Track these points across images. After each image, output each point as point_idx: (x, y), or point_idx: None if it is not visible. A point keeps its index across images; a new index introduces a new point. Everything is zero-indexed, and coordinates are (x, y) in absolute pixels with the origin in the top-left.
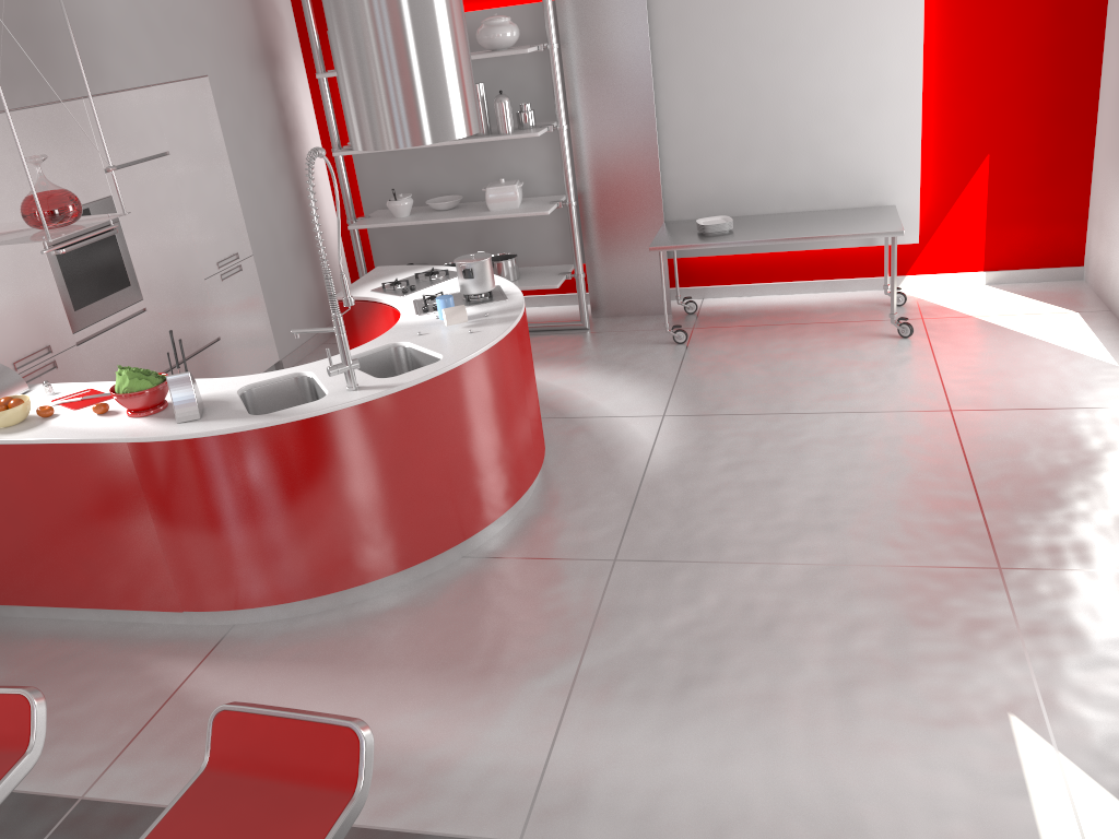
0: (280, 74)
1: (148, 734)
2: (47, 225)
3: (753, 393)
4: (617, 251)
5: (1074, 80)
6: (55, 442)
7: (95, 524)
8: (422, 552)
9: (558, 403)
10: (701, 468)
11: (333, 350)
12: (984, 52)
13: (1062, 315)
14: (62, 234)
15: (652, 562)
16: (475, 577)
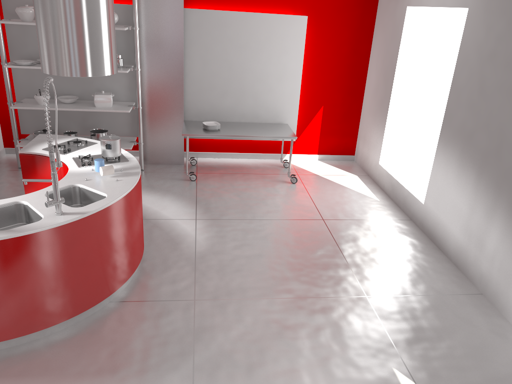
0: None
1: None
2: None
3: (235, 208)
4: (159, 132)
5: (357, 79)
6: None
7: None
8: (91, 302)
9: None
10: (222, 247)
11: None
12: (324, 63)
13: (351, 176)
14: None
15: (214, 300)
16: (121, 313)
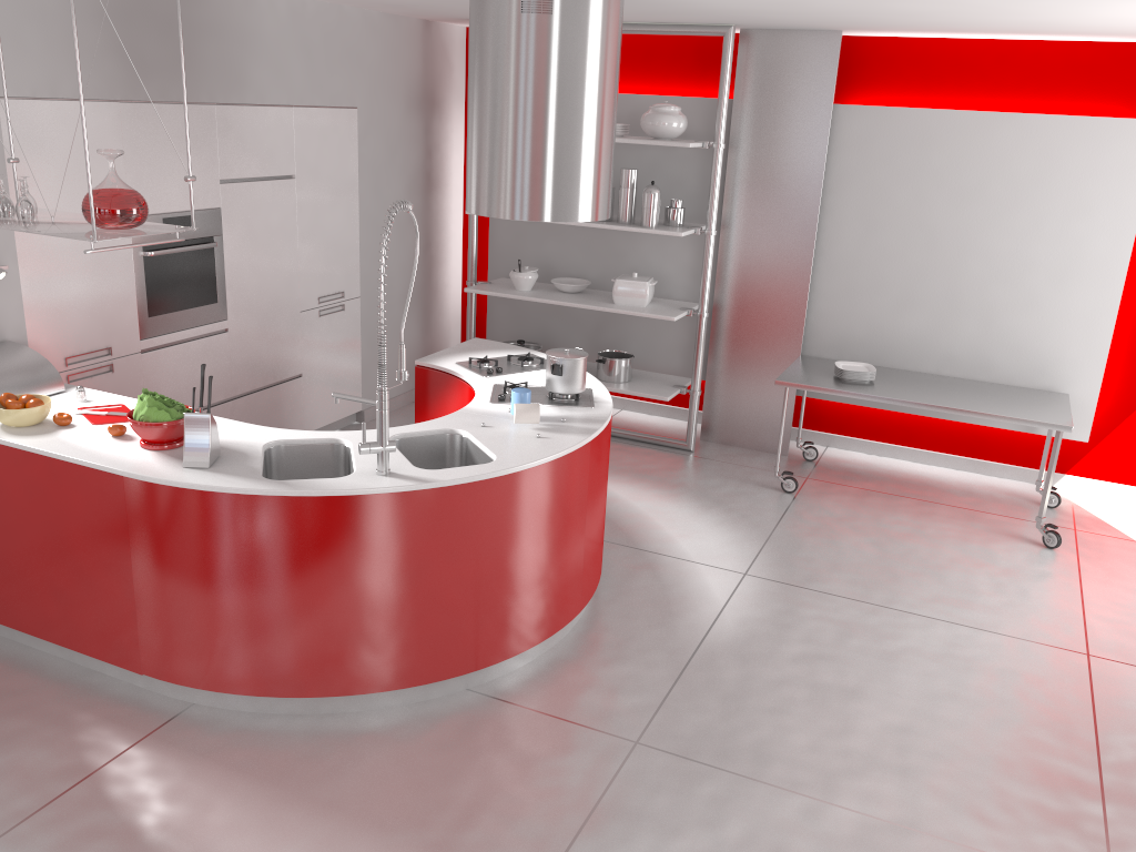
0: (436, 121)
1: (44, 816)
2: (103, 224)
3: (855, 572)
4: (743, 375)
5: None
6: (53, 457)
7: (75, 555)
8: (419, 674)
9: (633, 529)
10: (770, 650)
11: None
12: None
13: None
14: (113, 237)
15: (679, 757)
16: (472, 719)
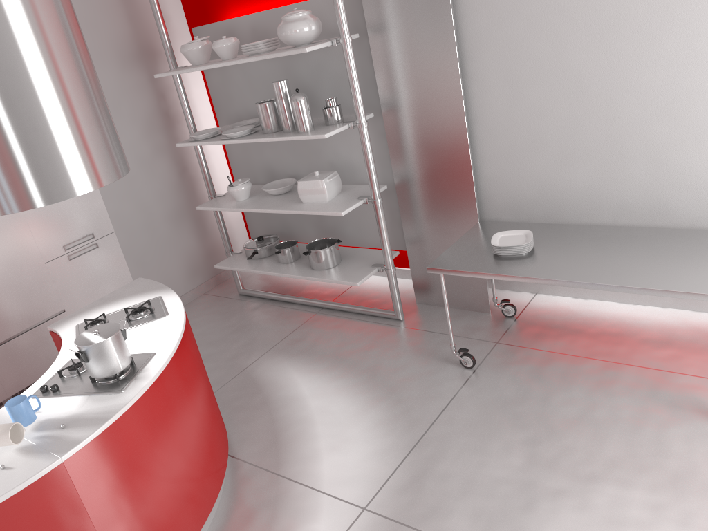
0: (162, 68)
1: None
2: None
3: (486, 497)
4: (435, 245)
5: None
6: None
7: None
8: None
9: (289, 443)
10: None
11: (203, 304)
12: None
13: None
14: None
15: None
16: None
